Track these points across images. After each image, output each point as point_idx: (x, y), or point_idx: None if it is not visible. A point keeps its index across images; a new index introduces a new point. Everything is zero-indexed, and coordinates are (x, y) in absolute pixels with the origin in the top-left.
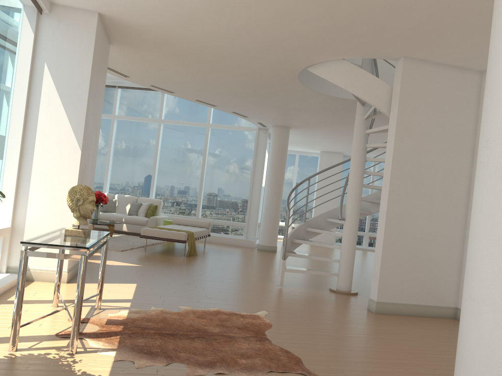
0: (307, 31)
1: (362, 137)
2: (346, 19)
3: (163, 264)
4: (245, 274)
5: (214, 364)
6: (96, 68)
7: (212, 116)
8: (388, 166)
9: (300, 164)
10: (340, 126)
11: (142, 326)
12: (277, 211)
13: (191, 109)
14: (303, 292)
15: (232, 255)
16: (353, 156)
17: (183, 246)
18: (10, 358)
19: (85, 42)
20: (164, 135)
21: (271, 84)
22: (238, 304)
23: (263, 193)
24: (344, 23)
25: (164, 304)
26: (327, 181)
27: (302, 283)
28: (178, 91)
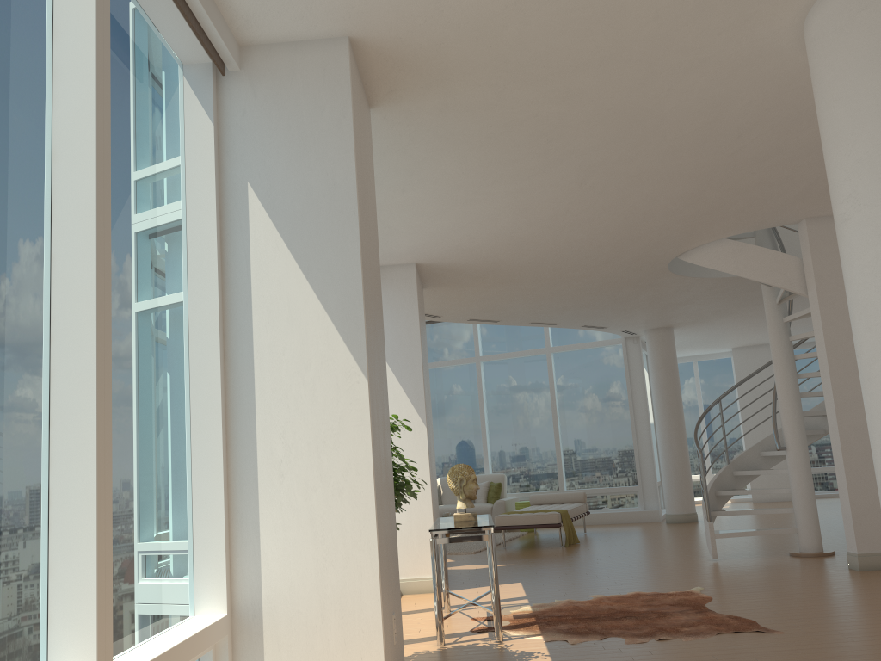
0: (667, 223)
1: (781, 329)
2: (713, 203)
3: (539, 559)
4: (658, 554)
5: (653, 633)
6: (421, 325)
7: (550, 336)
8: (823, 364)
9: (704, 376)
10: (750, 309)
11: (555, 615)
12: (684, 457)
13: (518, 333)
14: (749, 562)
15: (631, 536)
16: (774, 357)
17: (553, 536)
18: (444, 649)
19: (407, 300)
20: (487, 379)
21: (633, 284)
22: (661, 585)
23: (654, 434)
24: (711, 207)
25: (568, 596)
26: (756, 394)
27: (746, 553)
28: (505, 318)
